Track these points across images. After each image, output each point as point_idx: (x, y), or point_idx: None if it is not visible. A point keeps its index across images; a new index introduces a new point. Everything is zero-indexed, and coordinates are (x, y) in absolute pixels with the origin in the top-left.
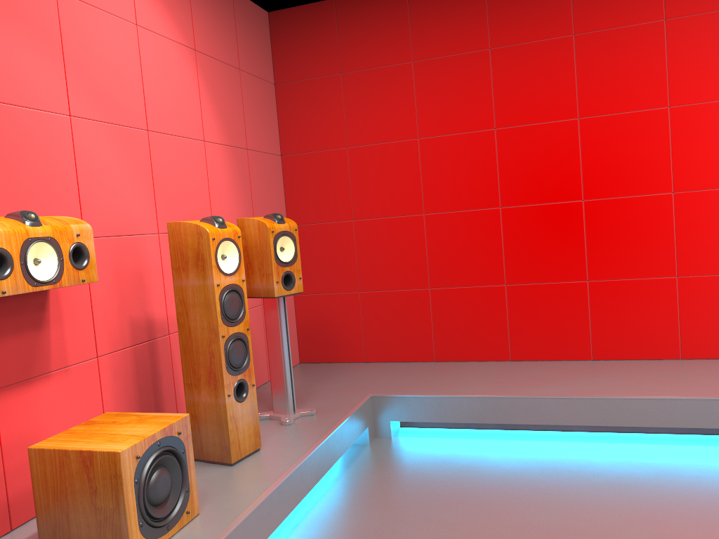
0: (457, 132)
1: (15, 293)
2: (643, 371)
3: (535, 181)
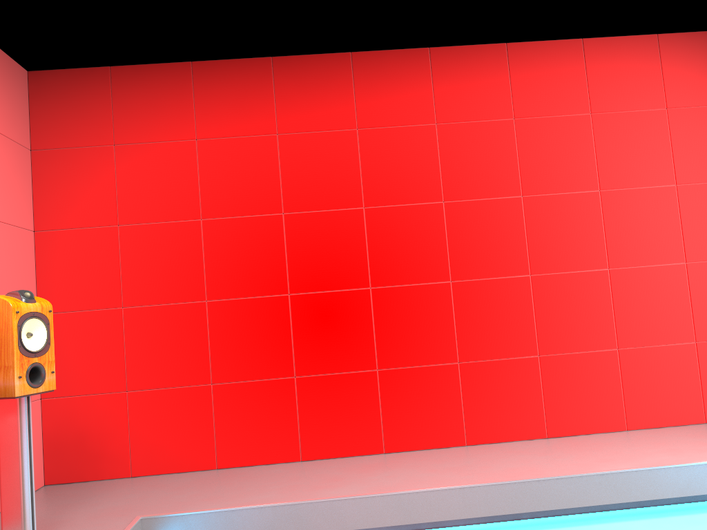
0: (244, 215)
1: None
2: (436, 460)
3: (324, 267)
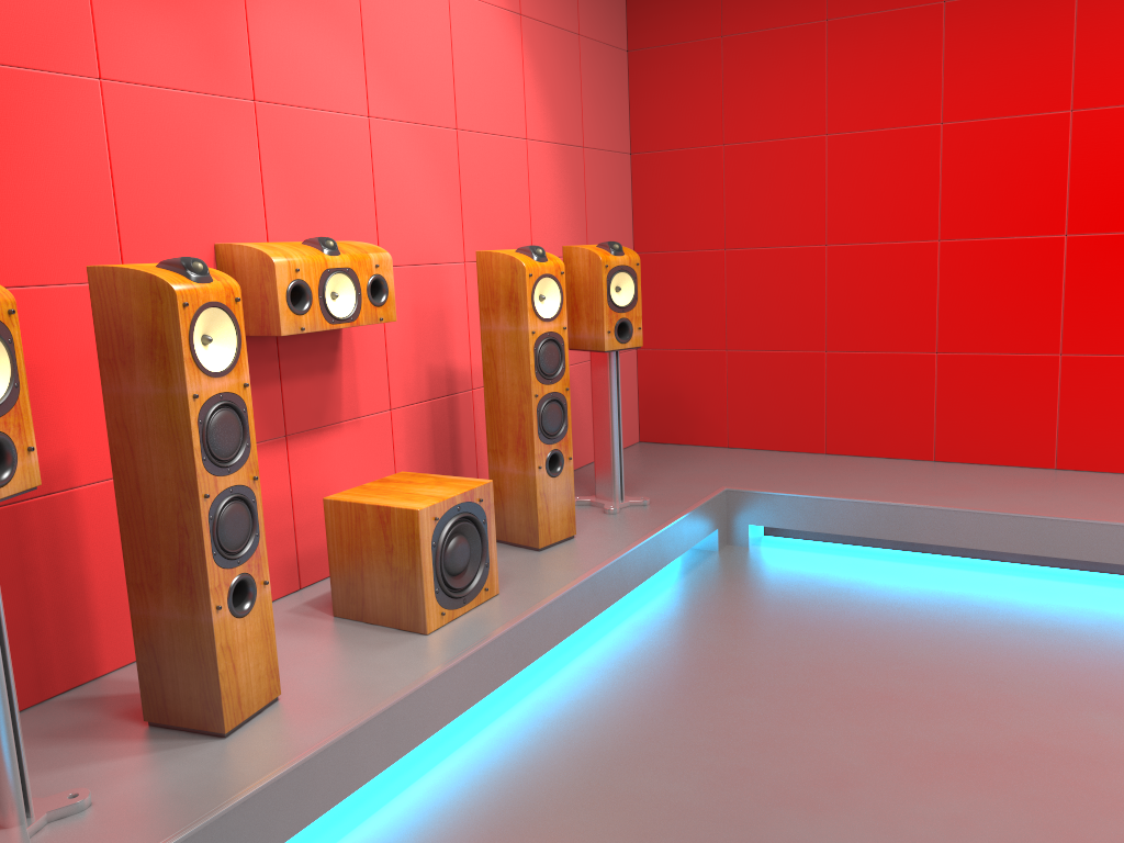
0: (884, 128)
1: (313, 330)
2: (1123, 489)
3: (995, 204)
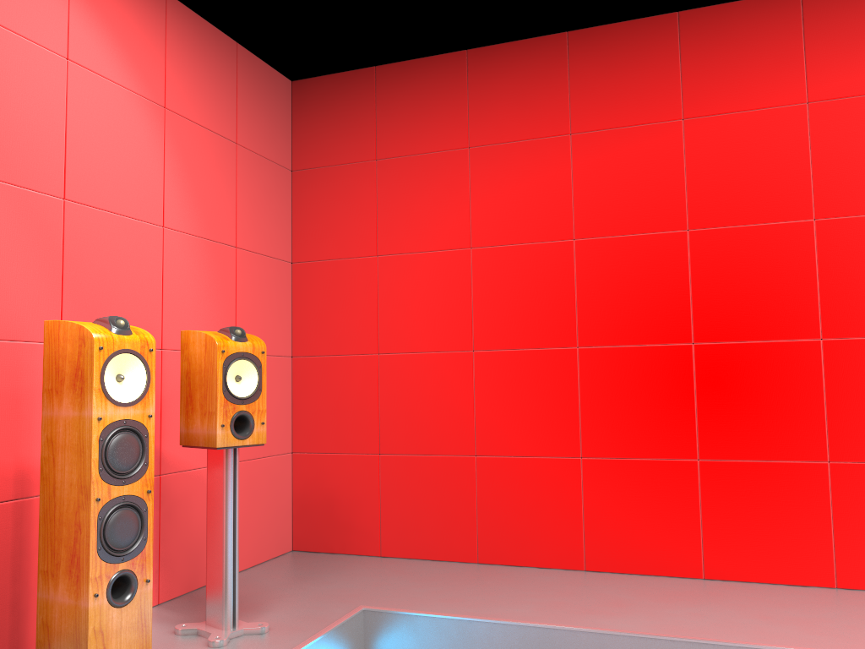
0: (523, 242)
1: None
2: (776, 603)
3: (626, 313)
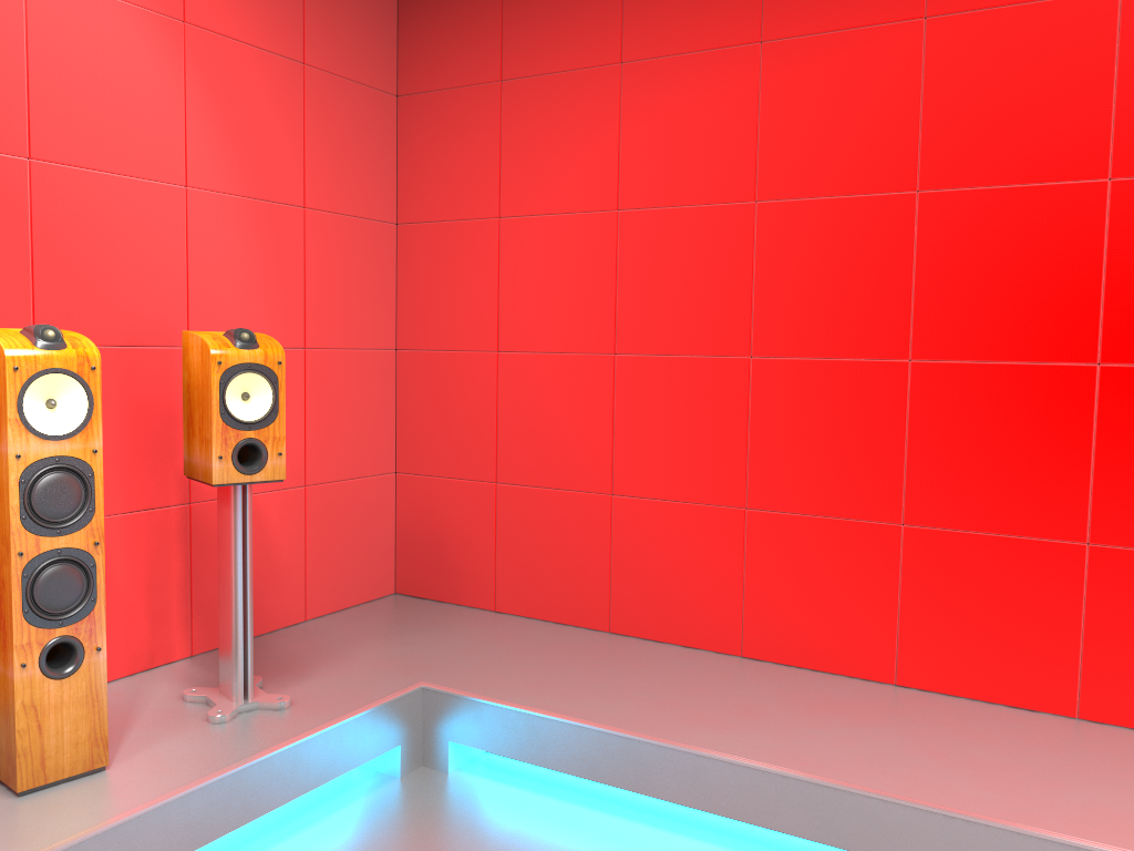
0: (687, 204)
1: None
2: (971, 734)
3: (820, 312)
